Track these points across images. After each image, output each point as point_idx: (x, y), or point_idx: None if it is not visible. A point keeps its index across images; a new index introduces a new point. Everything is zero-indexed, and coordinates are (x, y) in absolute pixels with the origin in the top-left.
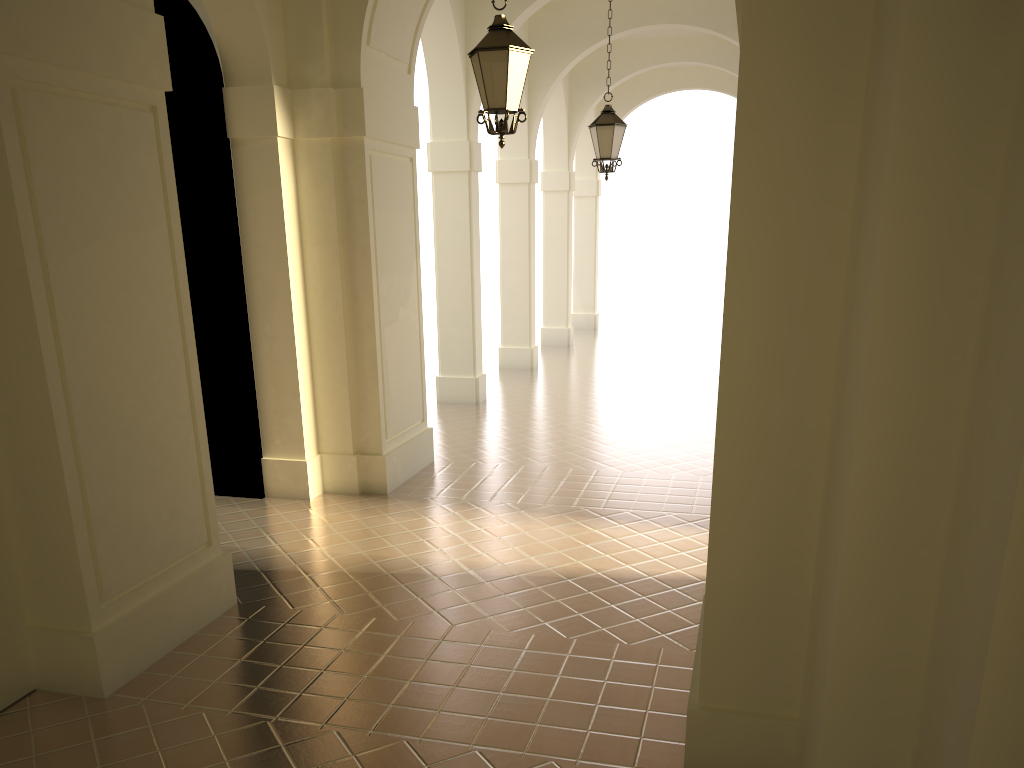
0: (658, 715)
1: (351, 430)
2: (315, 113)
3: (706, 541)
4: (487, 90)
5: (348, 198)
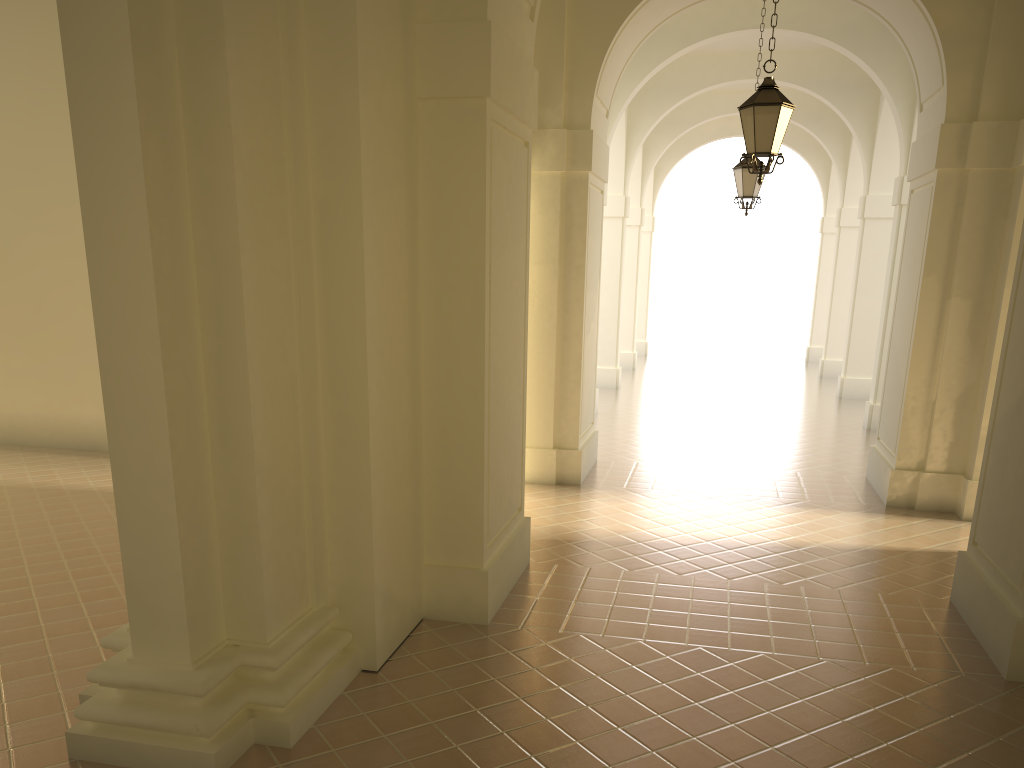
0: (951, 640)
1: (553, 427)
2: (549, 150)
3: (890, 523)
4: (756, 137)
5: (568, 223)
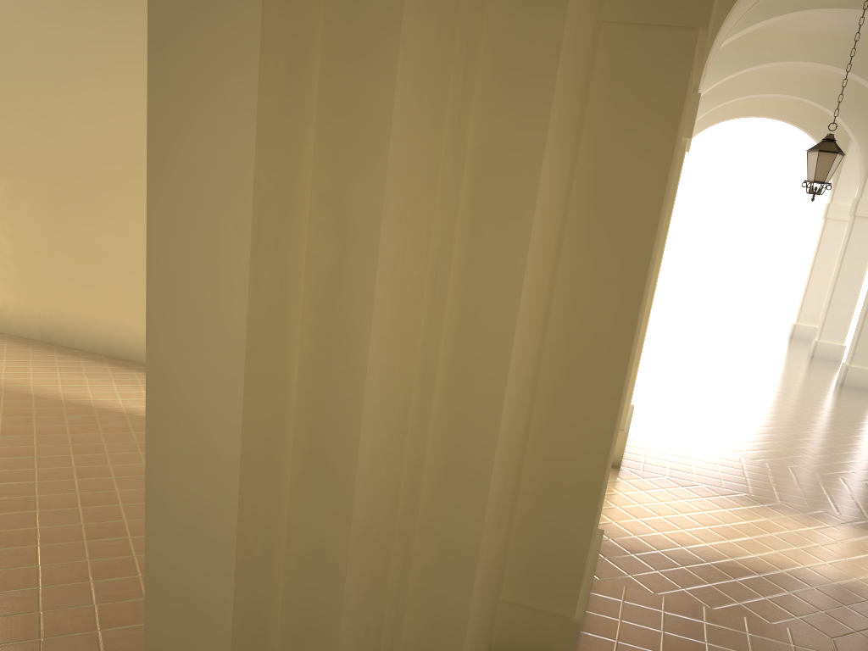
0: None
1: None
2: None
3: None
4: None
5: None
